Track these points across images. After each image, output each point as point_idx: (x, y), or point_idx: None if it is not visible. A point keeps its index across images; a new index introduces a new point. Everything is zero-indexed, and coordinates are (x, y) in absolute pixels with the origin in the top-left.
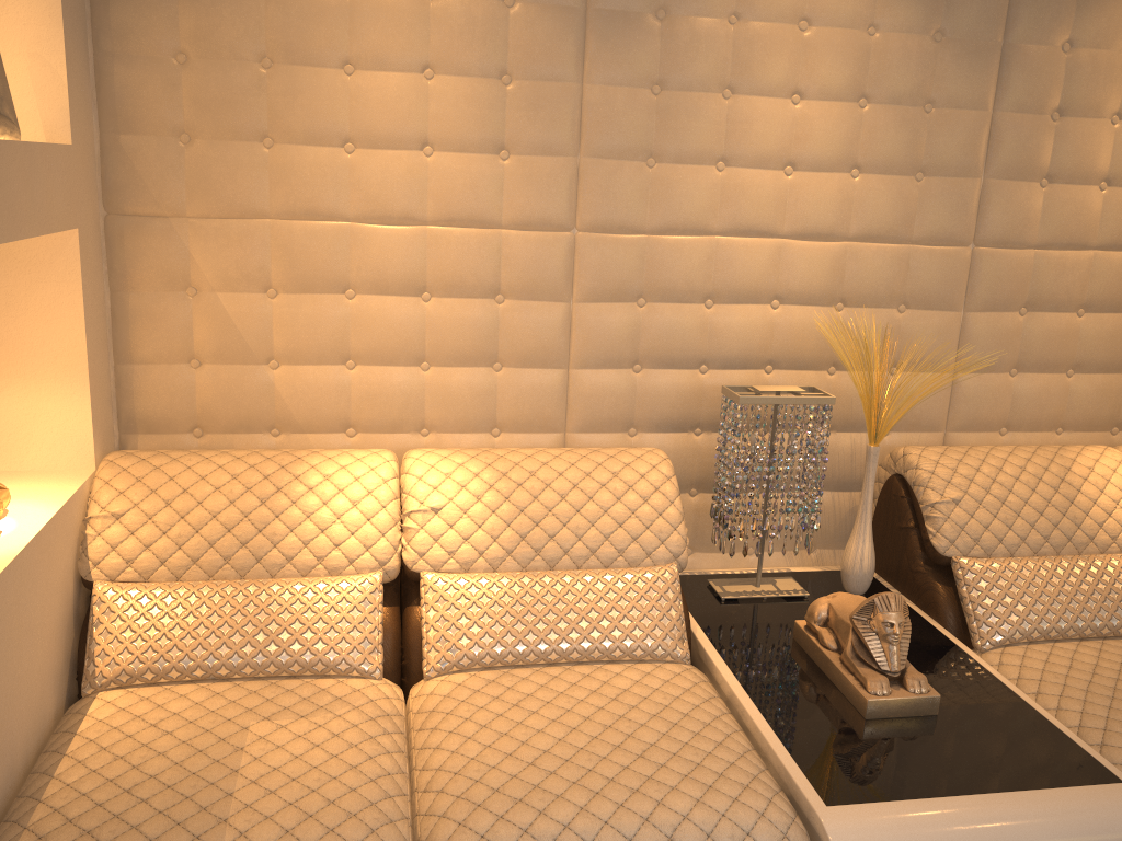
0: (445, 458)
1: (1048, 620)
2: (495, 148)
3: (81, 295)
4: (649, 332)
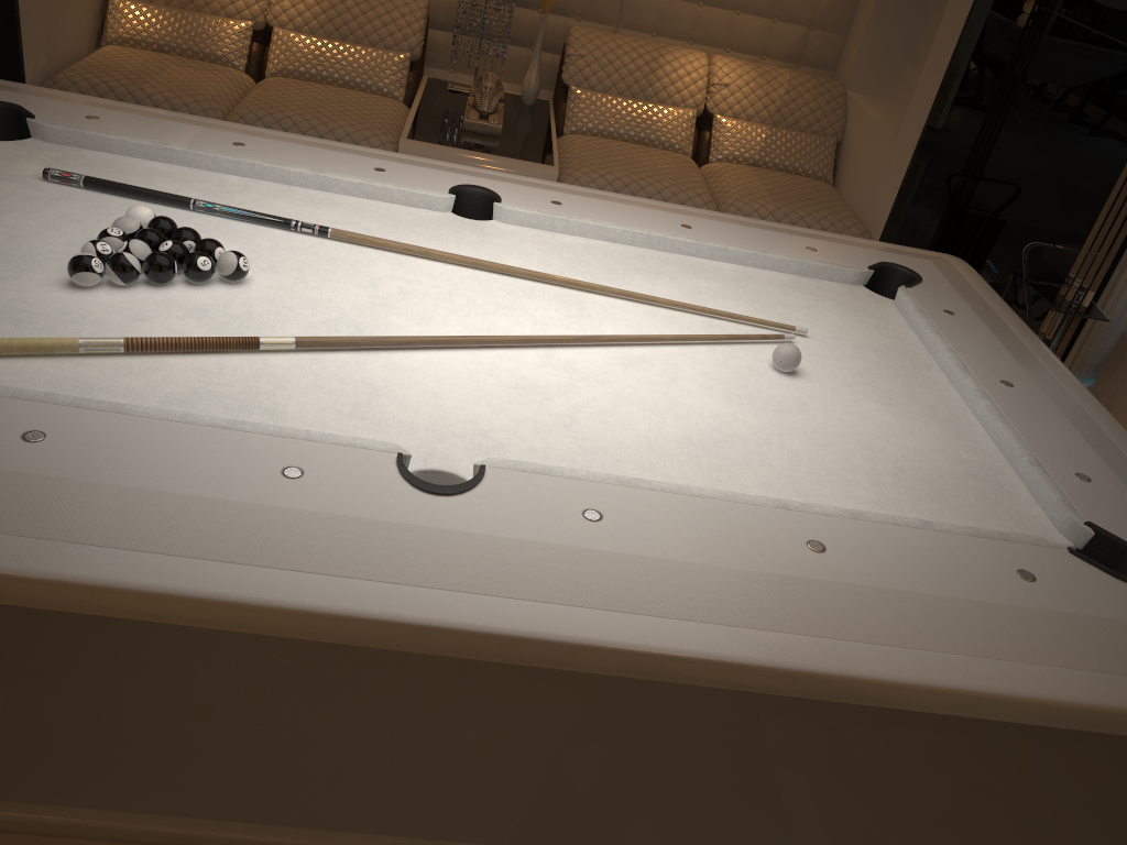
0: None
1: (604, 125)
2: None
3: None
4: None
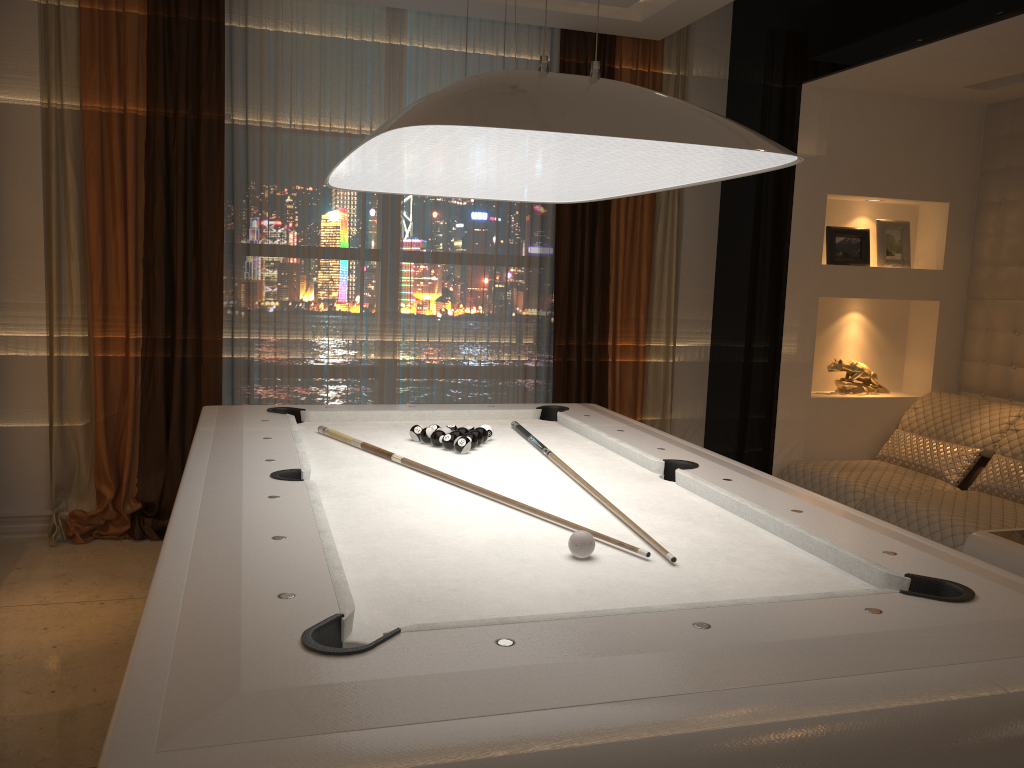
0: None
1: None
2: None
3: (936, 326)
4: None
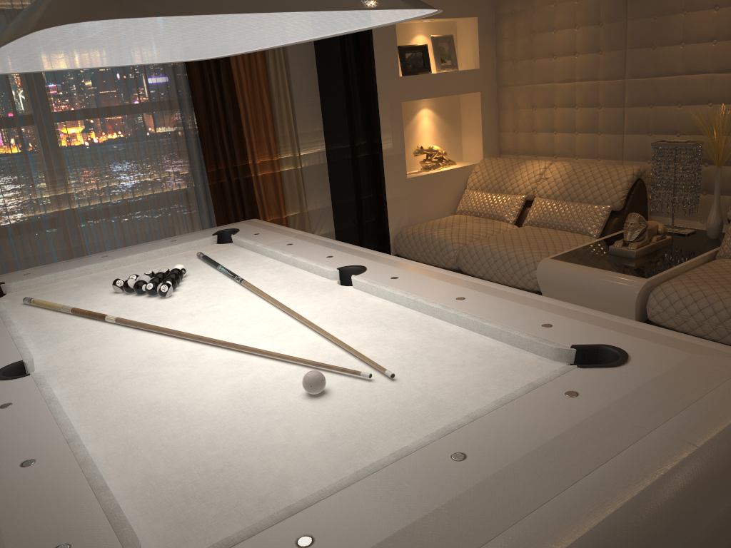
0: (562, 163)
1: None
2: (596, 51)
3: (480, 111)
4: (652, 119)
